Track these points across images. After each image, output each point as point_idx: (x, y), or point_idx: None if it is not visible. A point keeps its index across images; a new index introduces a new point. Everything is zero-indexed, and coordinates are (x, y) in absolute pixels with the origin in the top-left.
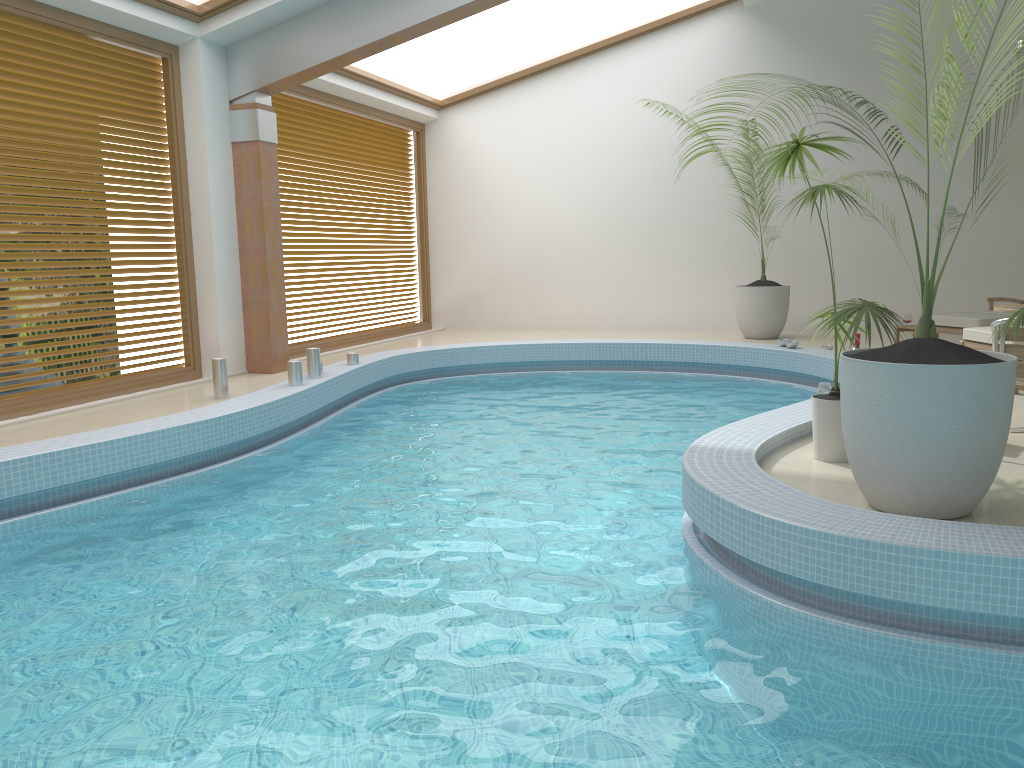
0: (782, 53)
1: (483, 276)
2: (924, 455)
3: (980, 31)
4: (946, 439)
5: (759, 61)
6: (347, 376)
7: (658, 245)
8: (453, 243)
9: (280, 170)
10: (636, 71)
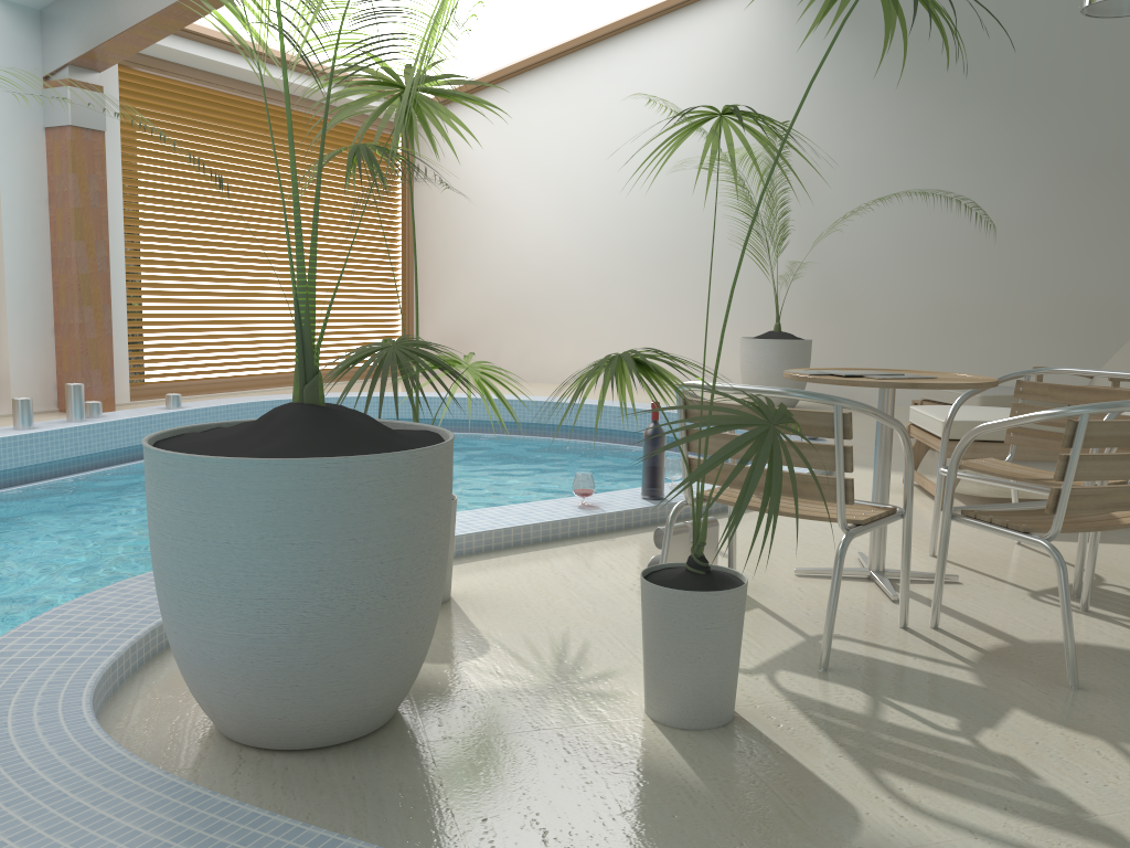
0: (830, 36)
1: (471, 313)
2: (191, 627)
3: None
4: (214, 601)
5: (801, 47)
6: (137, 422)
7: (671, 282)
8: (439, 272)
9: (166, 170)
10: (652, 62)
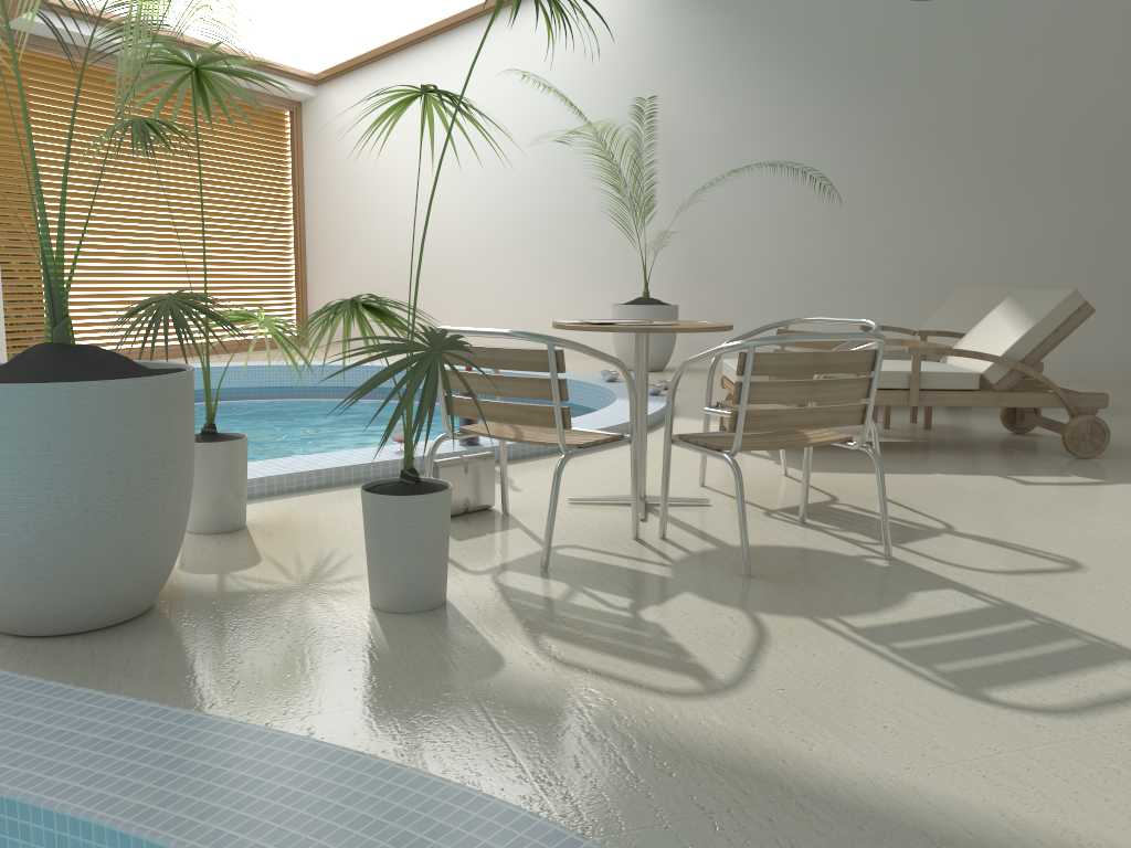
0: (694, 14)
1: (363, 285)
2: None
3: None
4: None
5: (668, 25)
6: None
7: (552, 253)
8: (331, 245)
9: (42, 145)
10: (529, 38)
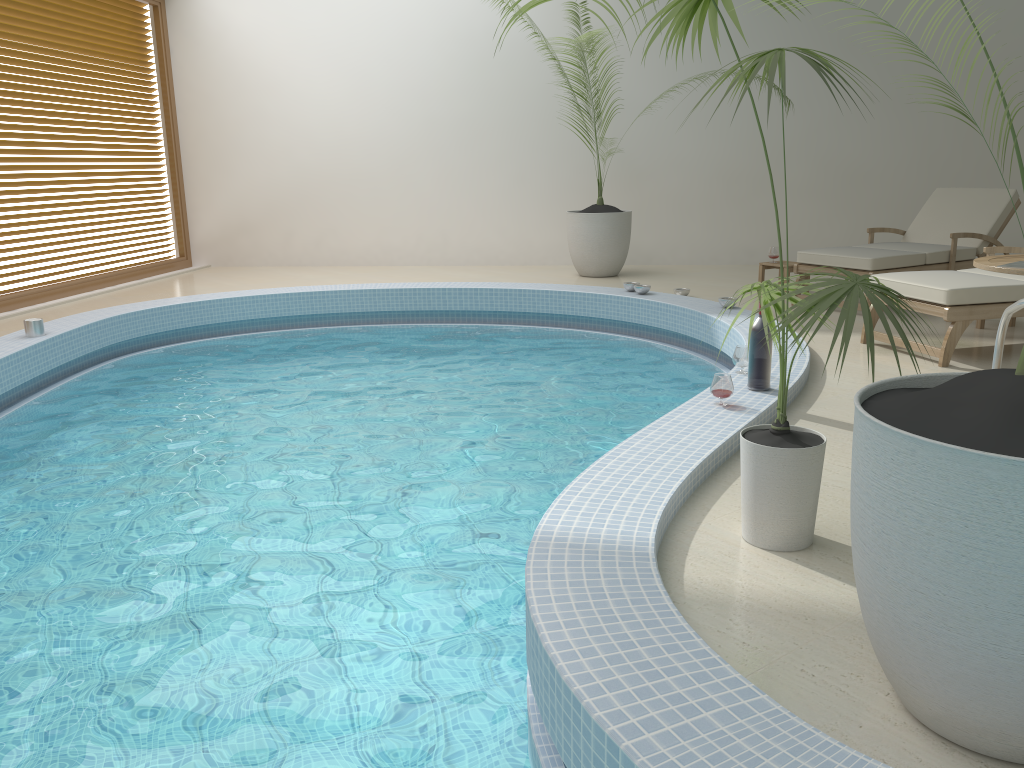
0: None
1: (255, 198)
2: None
3: None
4: None
5: None
6: (16, 359)
7: (473, 160)
8: (213, 156)
9: None
10: None
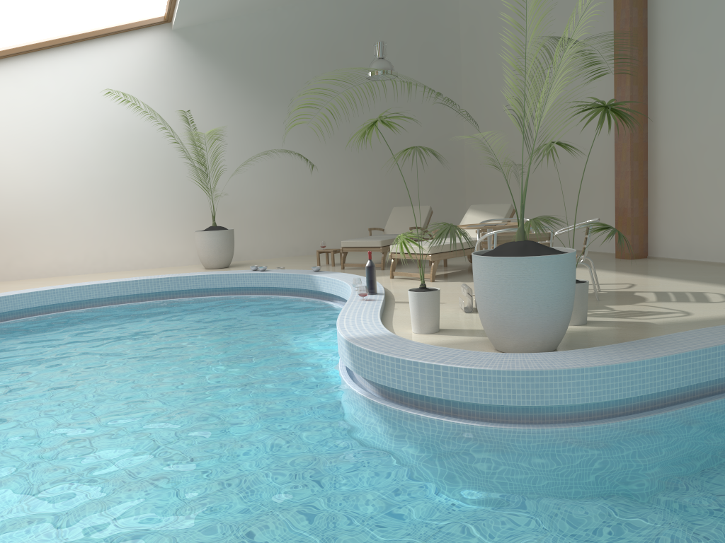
0: (202, 65)
1: None
2: (550, 312)
3: (323, 65)
4: (561, 300)
5: (186, 69)
6: None
7: (121, 204)
8: None
9: None
10: (89, 67)
